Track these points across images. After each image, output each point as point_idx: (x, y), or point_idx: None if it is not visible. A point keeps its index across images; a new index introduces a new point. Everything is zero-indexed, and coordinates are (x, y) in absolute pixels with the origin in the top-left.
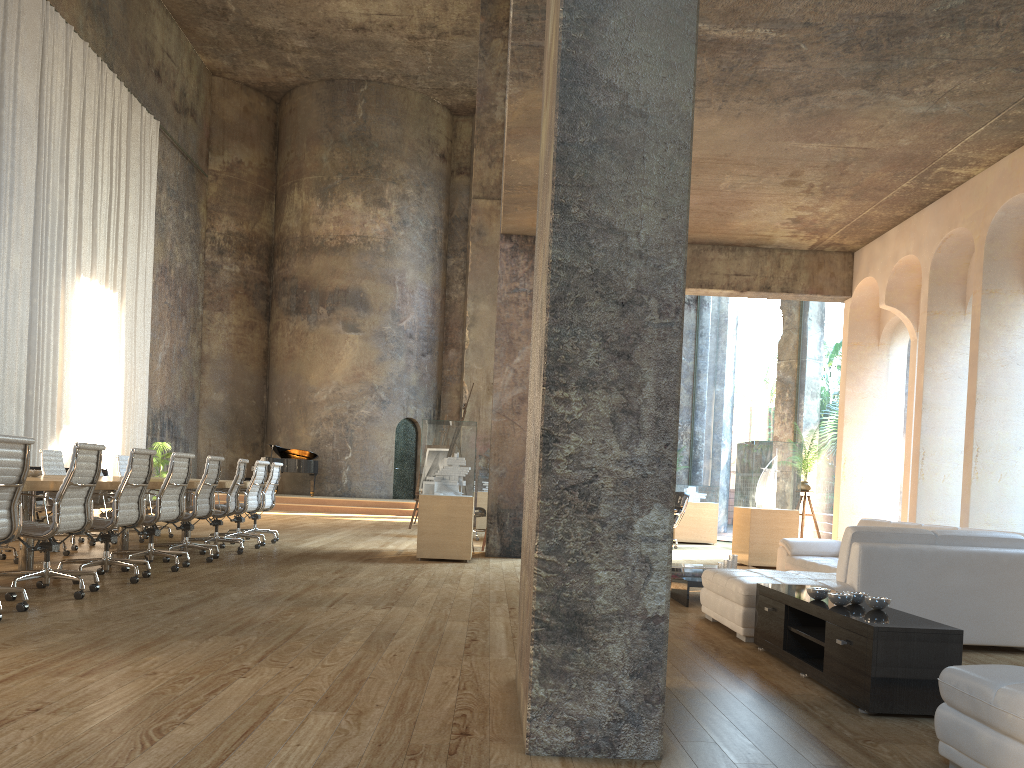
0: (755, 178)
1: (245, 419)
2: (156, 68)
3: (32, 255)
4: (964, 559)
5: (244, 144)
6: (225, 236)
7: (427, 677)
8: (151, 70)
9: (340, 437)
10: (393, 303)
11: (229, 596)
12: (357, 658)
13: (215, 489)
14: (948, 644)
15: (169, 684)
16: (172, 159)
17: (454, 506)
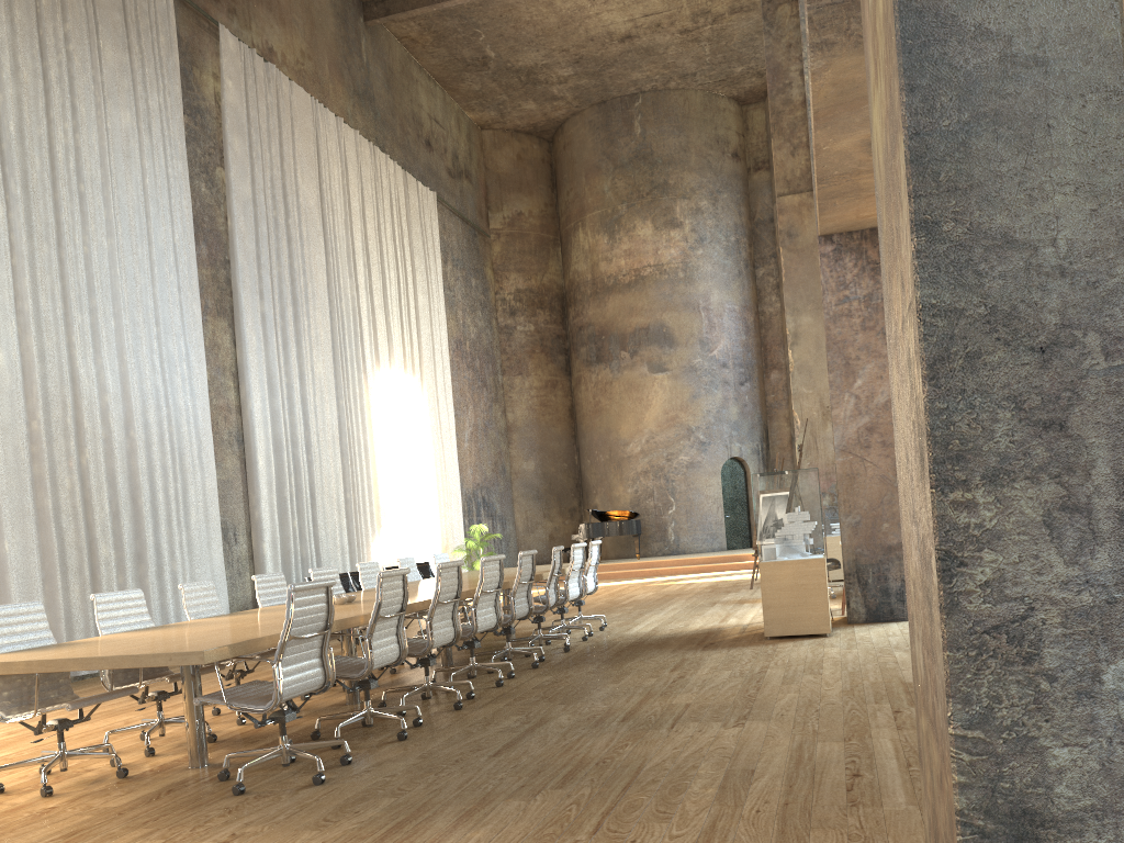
0: None
1: (559, 484)
2: (426, 138)
3: (333, 357)
4: None
5: (522, 194)
6: (515, 295)
7: None
8: (421, 141)
9: (660, 490)
10: (700, 332)
11: (557, 721)
12: (711, 819)
13: (532, 586)
14: None
15: None
16: (453, 227)
17: (802, 571)
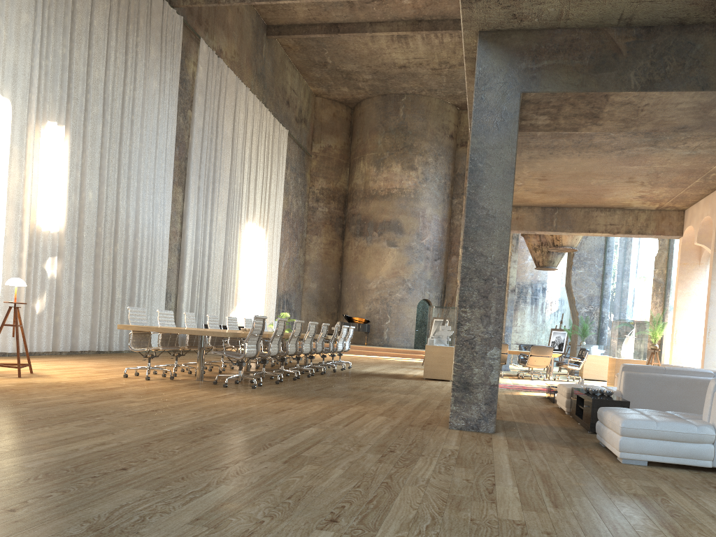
0: (609, 180)
1: (328, 299)
2: (287, 99)
3: (226, 213)
4: (677, 380)
5: (332, 135)
6: (320, 190)
7: (419, 412)
8: (284, 101)
9: (383, 310)
10: (417, 228)
11: (337, 386)
12: (393, 406)
13: (325, 339)
14: (623, 406)
15: (327, 407)
16: (293, 149)
17: (443, 351)
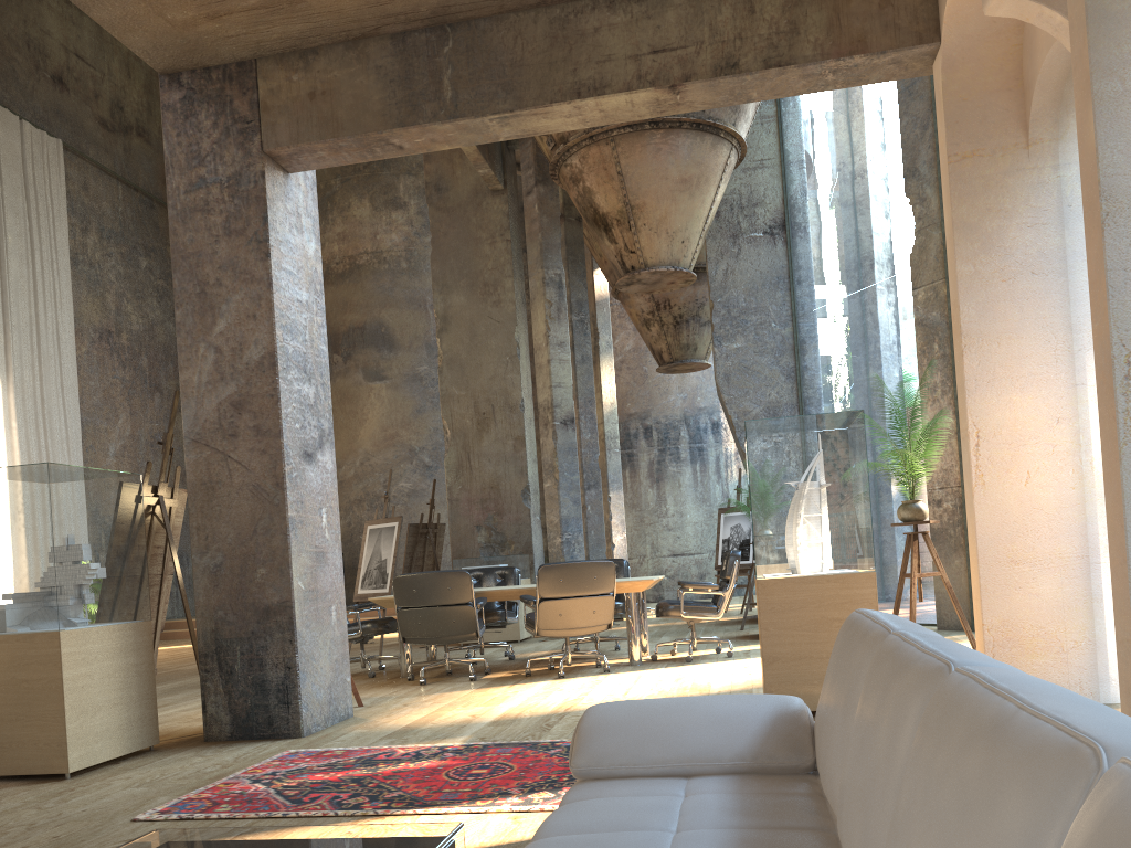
0: None
1: None
2: (55, 73)
3: None
4: None
5: None
6: None
7: None
8: (44, 75)
9: None
10: (427, 334)
11: None
12: None
13: None
14: None
15: None
16: (105, 191)
17: (24, 656)
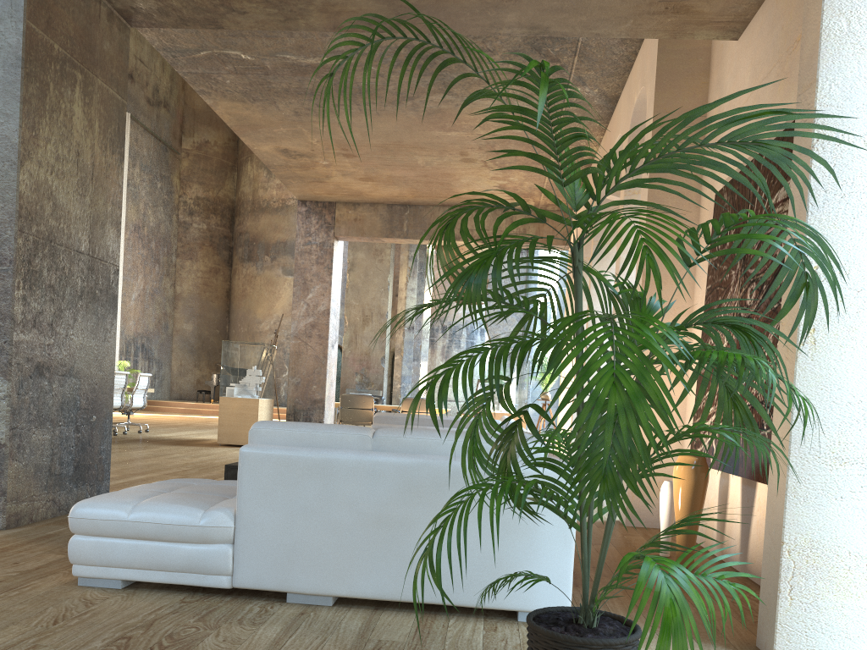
0: (438, 157)
1: (210, 344)
2: (129, 72)
3: None
4: None
5: (211, 127)
6: (194, 200)
7: None
8: None
9: (279, 359)
10: None
11: None
12: None
13: None
14: None
15: None
16: (145, 142)
17: (245, 405)
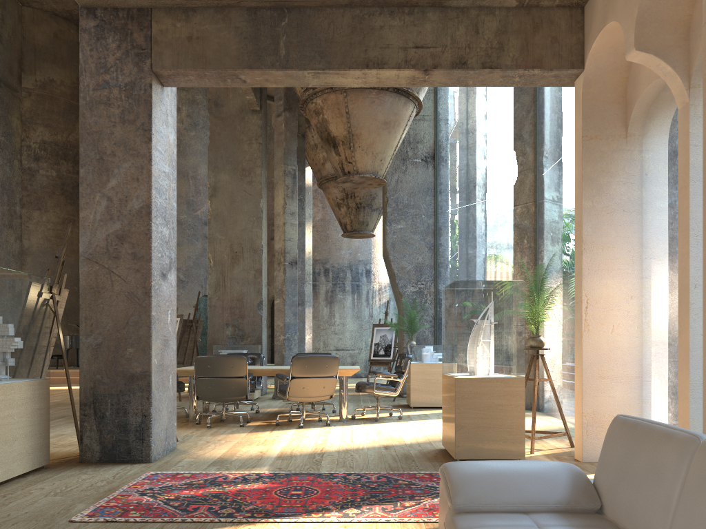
0: None
1: (67, 303)
2: None
3: None
4: None
5: (55, 65)
6: (40, 145)
7: None
8: None
9: None
10: (188, 195)
11: None
12: None
13: None
14: None
15: None
16: None
17: None
